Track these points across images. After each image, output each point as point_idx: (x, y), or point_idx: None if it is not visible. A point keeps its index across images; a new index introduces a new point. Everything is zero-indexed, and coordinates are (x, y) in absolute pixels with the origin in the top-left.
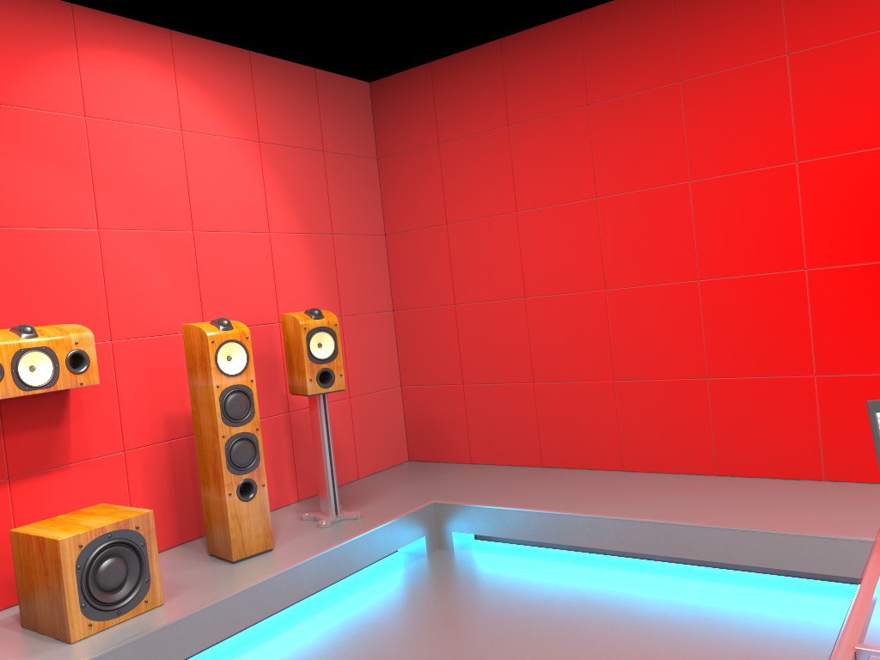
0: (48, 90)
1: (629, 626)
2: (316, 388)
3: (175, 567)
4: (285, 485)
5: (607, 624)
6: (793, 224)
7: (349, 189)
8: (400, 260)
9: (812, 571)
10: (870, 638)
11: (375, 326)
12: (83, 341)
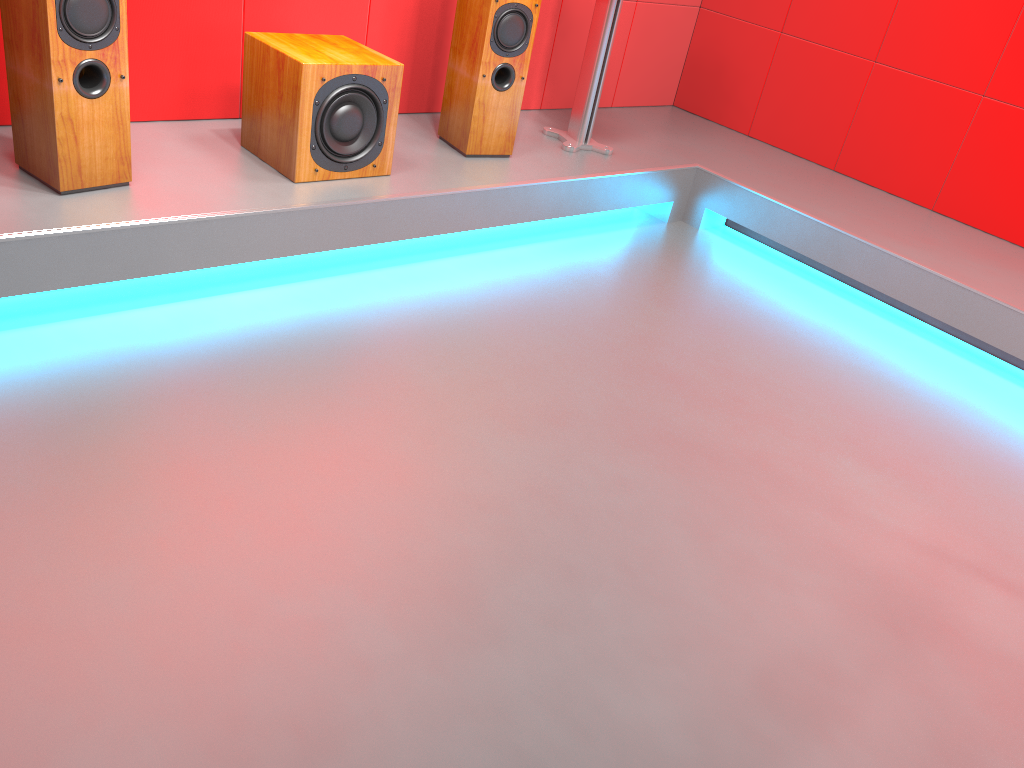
0: None
1: (878, 382)
2: None
3: (401, 138)
4: (532, 85)
5: (854, 370)
6: None
7: None
8: None
9: None
10: None
11: None
12: None
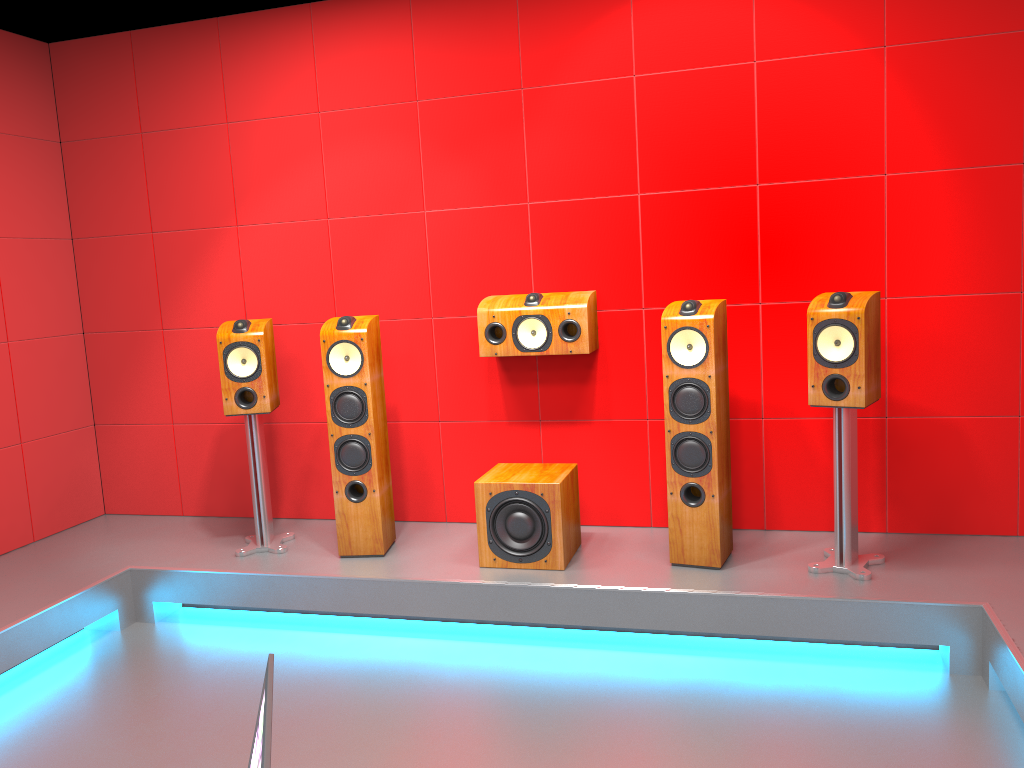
0: (598, 58)
1: None
2: (820, 399)
3: (646, 546)
4: (865, 507)
5: None
6: None
7: None
8: None
9: None
10: None
11: None
12: (576, 312)
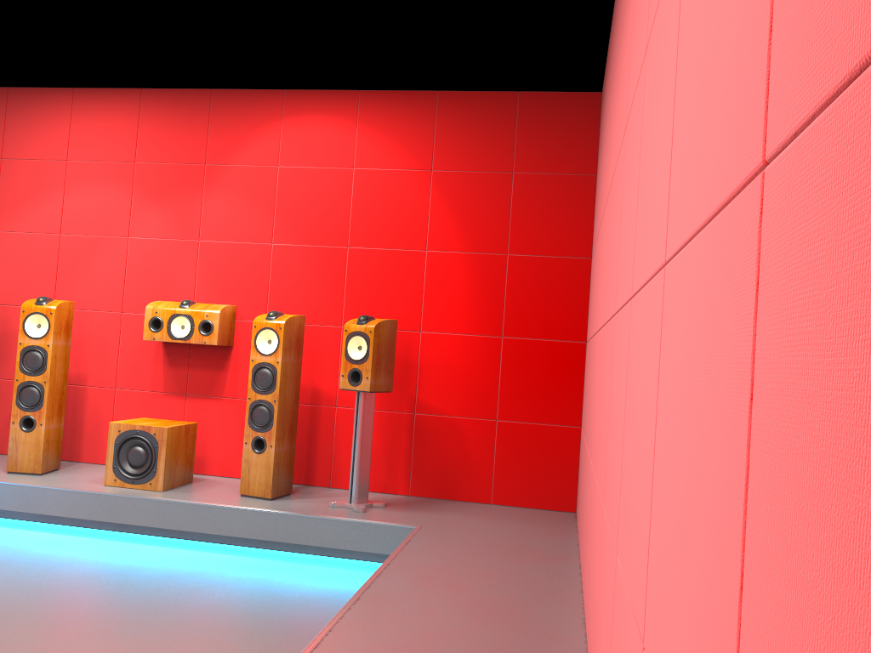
0: (257, 151)
1: None
2: (346, 384)
3: (236, 487)
4: (396, 476)
5: (212, 650)
6: (618, 235)
7: (542, 209)
8: (590, 286)
9: None
10: None
11: (552, 354)
12: (212, 315)
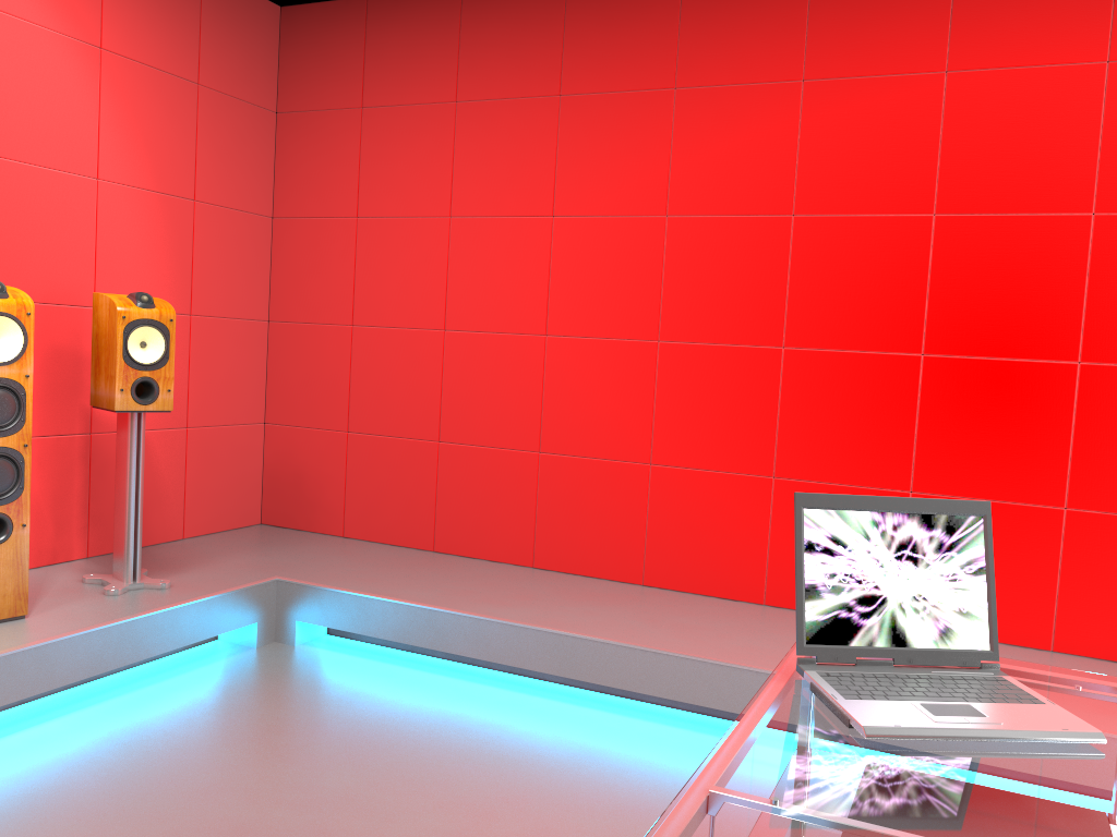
0: None
1: (495, 759)
2: (129, 403)
3: None
4: (70, 533)
5: (468, 754)
6: (778, 290)
7: (229, 144)
8: (288, 255)
9: (727, 709)
10: (731, 779)
11: (239, 337)
12: None
